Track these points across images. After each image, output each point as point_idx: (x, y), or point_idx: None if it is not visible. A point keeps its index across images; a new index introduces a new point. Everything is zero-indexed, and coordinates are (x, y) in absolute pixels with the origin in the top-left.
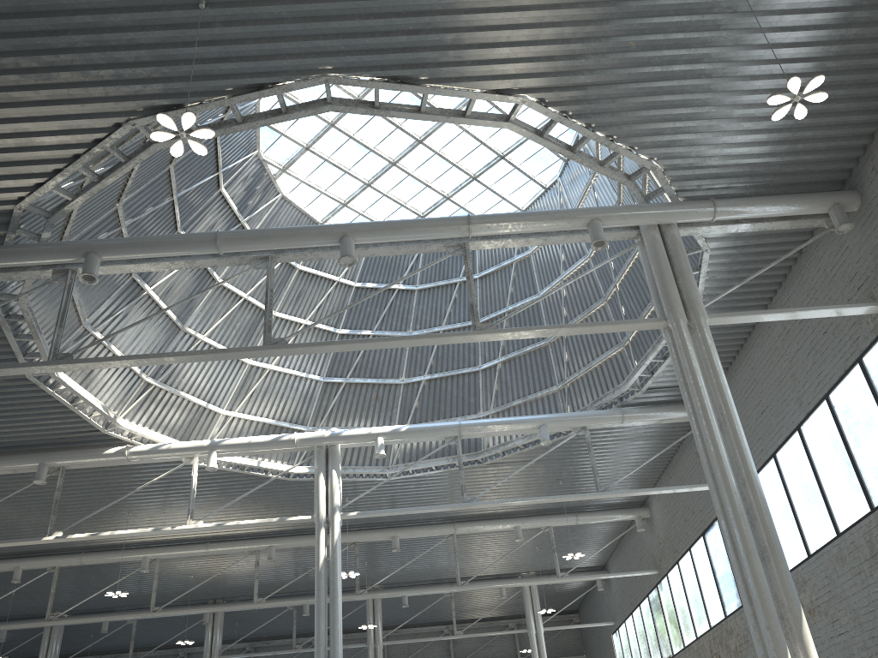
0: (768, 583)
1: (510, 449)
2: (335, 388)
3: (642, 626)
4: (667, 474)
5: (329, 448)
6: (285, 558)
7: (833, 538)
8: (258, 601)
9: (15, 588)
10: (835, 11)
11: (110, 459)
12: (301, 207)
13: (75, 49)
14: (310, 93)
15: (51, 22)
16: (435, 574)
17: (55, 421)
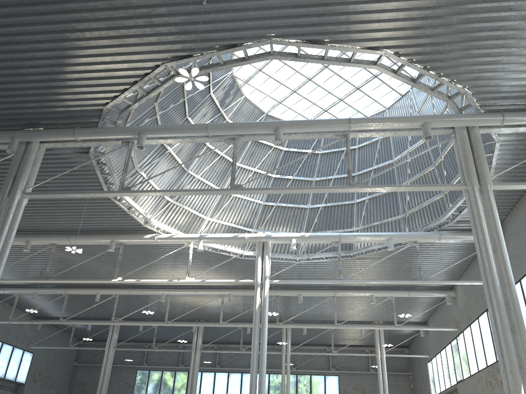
0: (515, 346)
1: (370, 250)
2: (270, 208)
3: (446, 360)
4: (467, 272)
5: (264, 243)
6: (237, 300)
7: None
8: (222, 323)
9: (96, 303)
10: None
11: (147, 241)
12: (255, 103)
13: (137, 26)
14: None
15: (126, 12)
16: (323, 317)
17: (119, 219)
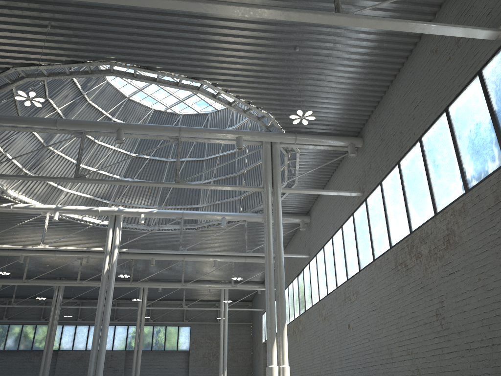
0: (278, 310)
1: (211, 224)
2: None
3: None
4: (289, 244)
5: (116, 216)
6: (97, 262)
7: (335, 289)
8: (79, 283)
9: None
10: (345, 67)
11: (2, 209)
12: (117, 88)
13: None
14: None
15: None
16: (177, 277)
17: None
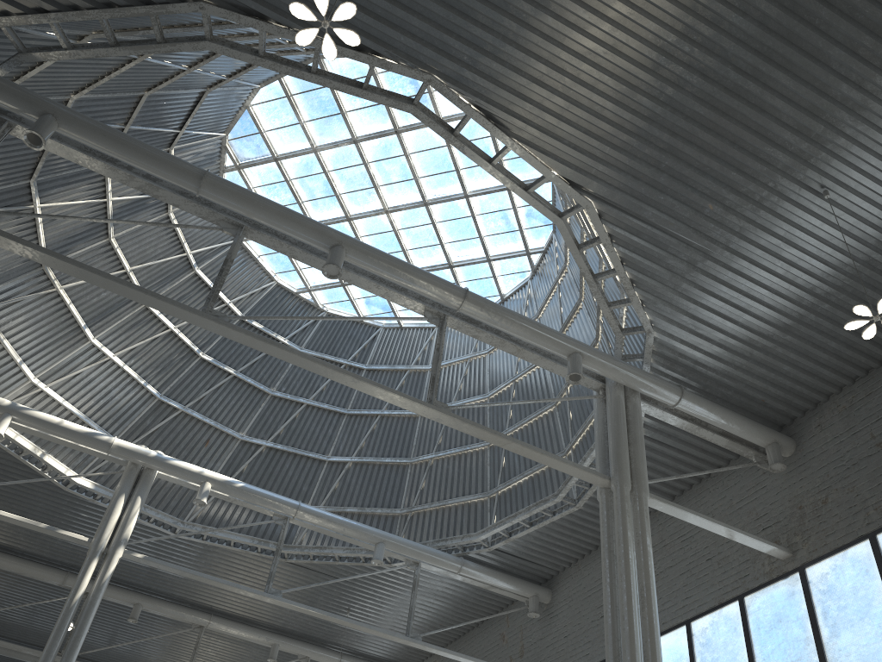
0: None
1: (323, 556)
2: (168, 412)
3: None
4: (455, 646)
5: (145, 471)
6: None
7: None
8: None
9: None
10: (873, 270)
11: None
12: None
13: None
14: (313, 110)
15: None
16: None
17: None
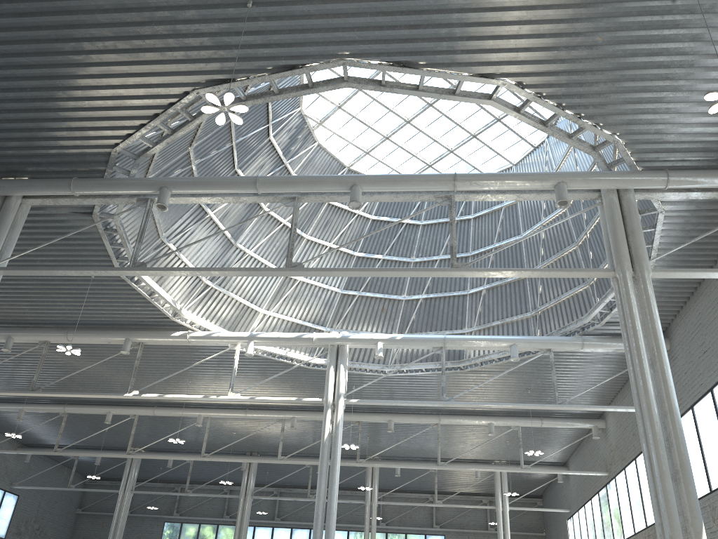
0: (678, 501)
1: (487, 361)
2: (350, 299)
3: (592, 517)
4: (622, 394)
5: (340, 347)
6: (305, 427)
7: None
8: (281, 459)
9: (108, 426)
10: None
11: (175, 340)
12: (332, 153)
13: (156, 36)
14: None
15: (140, 16)
16: (423, 453)
17: (137, 308)
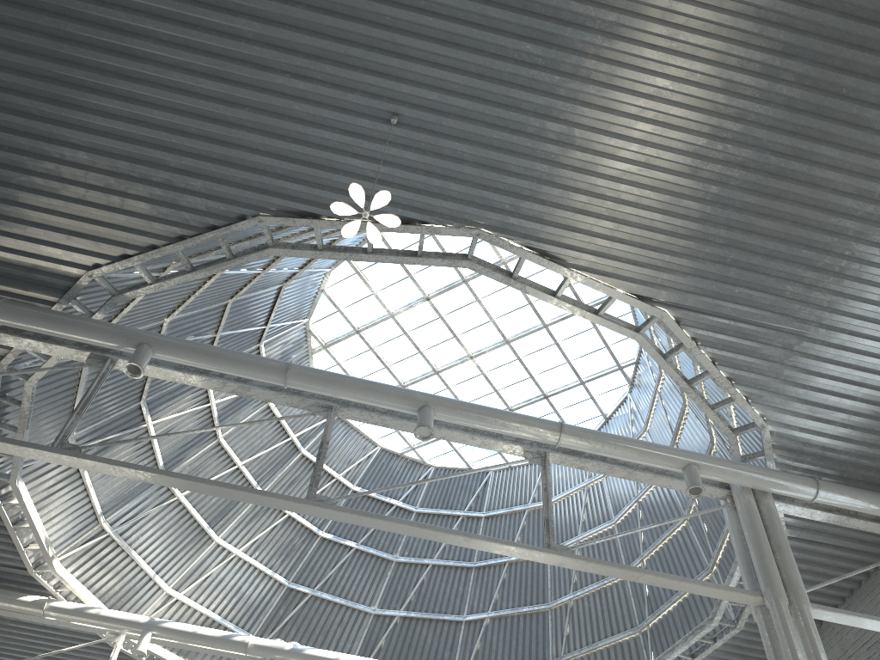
0: None
1: None
2: (298, 598)
3: None
4: None
5: None
6: None
7: None
8: None
9: None
10: None
11: (22, 608)
12: None
13: (242, 126)
14: (383, 279)
15: (235, 92)
16: None
17: None
